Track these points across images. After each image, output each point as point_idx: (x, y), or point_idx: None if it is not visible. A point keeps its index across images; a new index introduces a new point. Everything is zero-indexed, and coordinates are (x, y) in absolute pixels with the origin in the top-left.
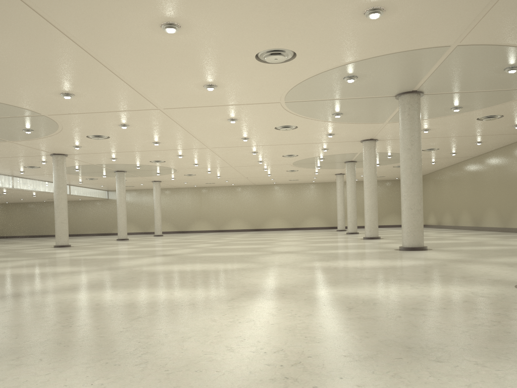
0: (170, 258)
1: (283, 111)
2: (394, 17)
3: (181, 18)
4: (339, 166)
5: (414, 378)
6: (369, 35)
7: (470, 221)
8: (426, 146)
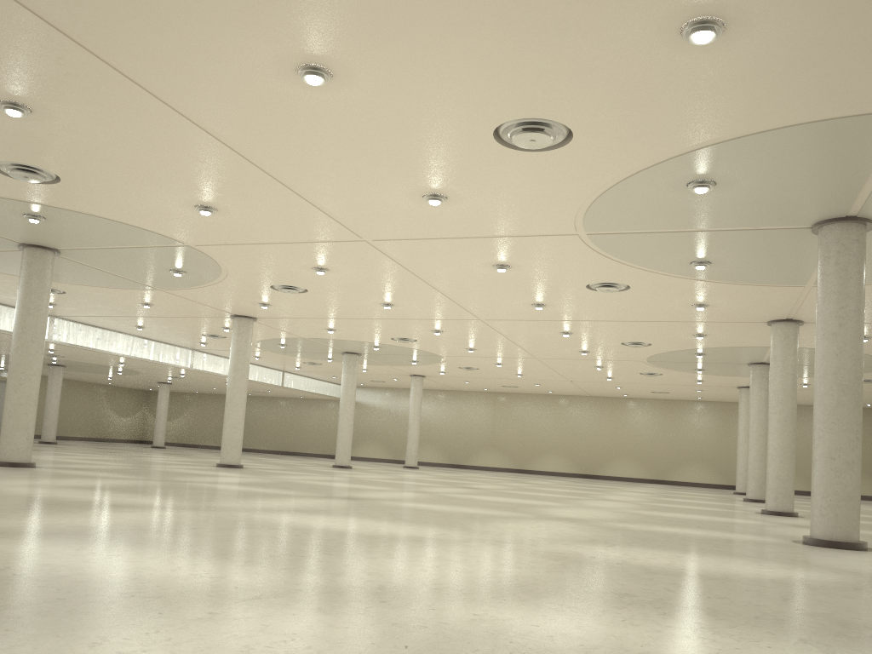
0: (340, 504)
1: (590, 253)
2: (751, 41)
3: (326, 55)
4: (740, 372)
5: None
6: (710, 86)
7: None
8: None
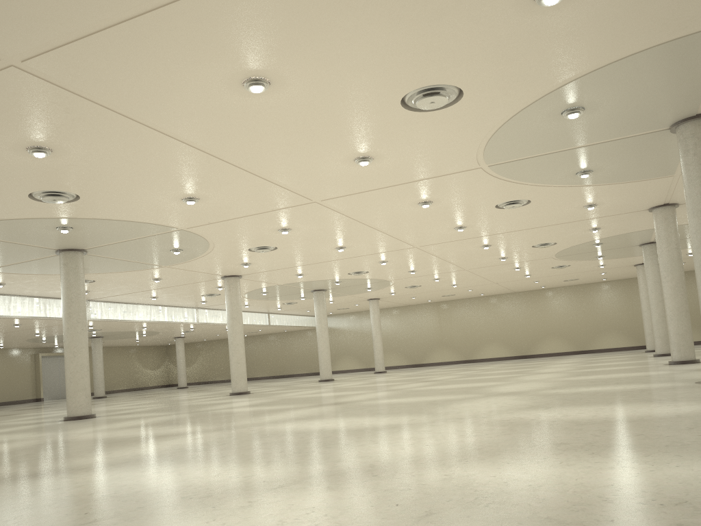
0: (330, 409)
1: (493, 180)
2: None
3: (263, 68)
4: (634, 253)
5: None
6: (565, 35)
7: None
8: None
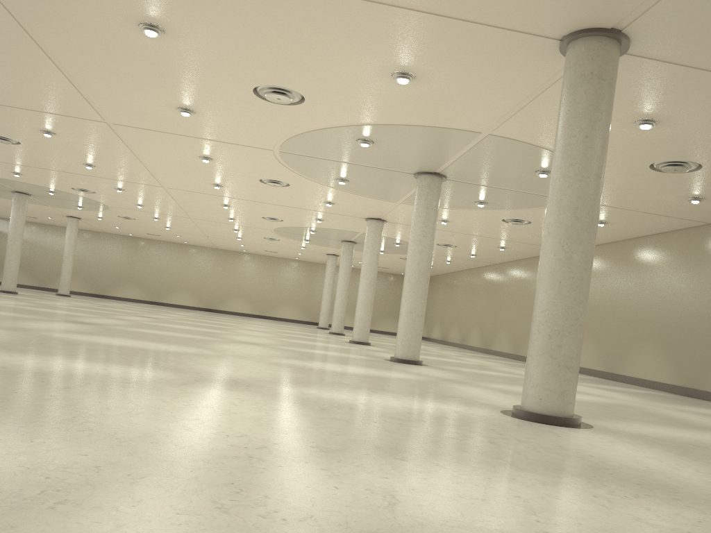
0: (91, 328)
1: (275, 162)
2: (424, 87)
3: (168, 22)
4: (333, 245)
5: (377, 469)
6: (394, 99)
7: (480, 340)
8: (443, 241)
